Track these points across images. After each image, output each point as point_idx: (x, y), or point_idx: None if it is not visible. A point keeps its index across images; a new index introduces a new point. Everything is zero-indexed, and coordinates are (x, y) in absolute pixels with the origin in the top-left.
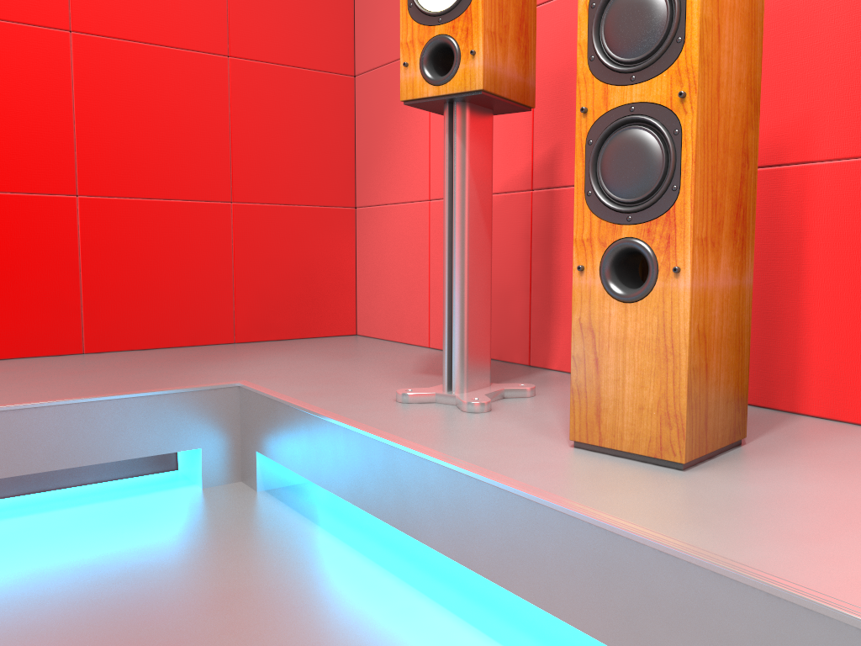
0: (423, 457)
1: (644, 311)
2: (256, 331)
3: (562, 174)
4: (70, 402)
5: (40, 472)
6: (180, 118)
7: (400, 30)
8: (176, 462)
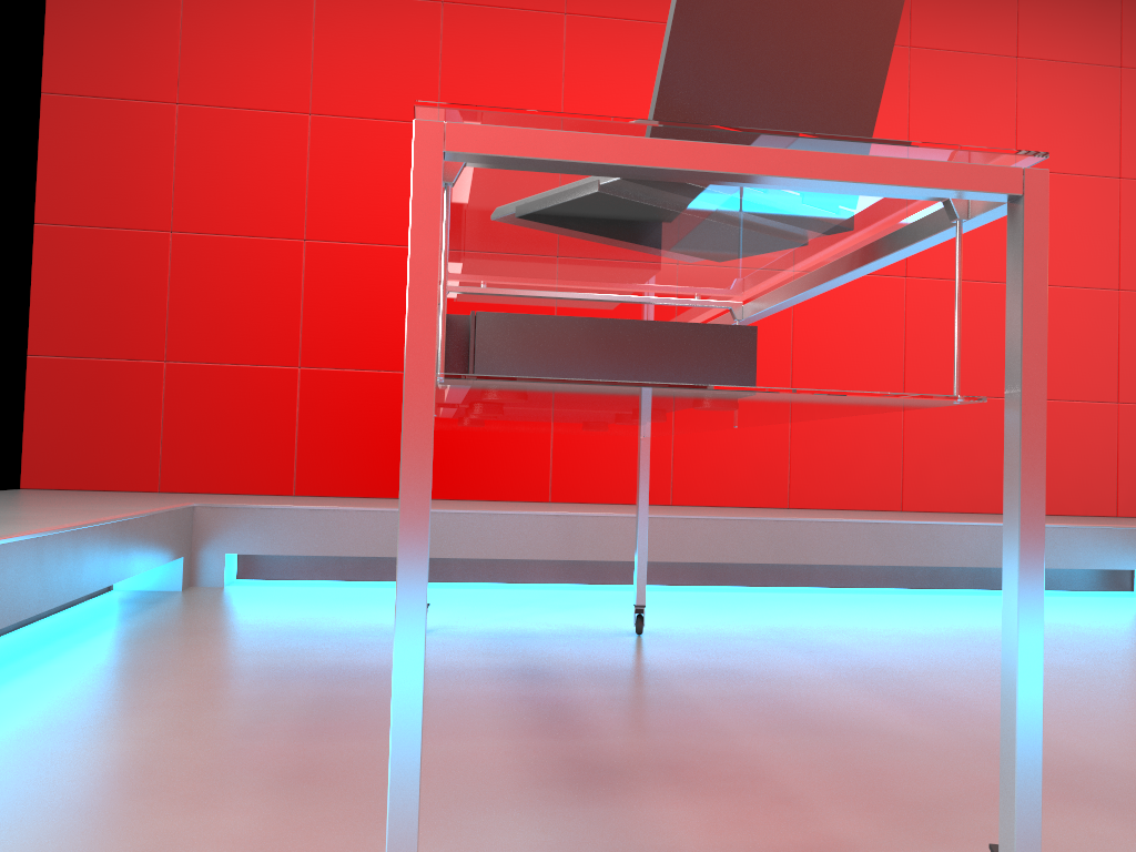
0: None
1: None
2: (1133, 508)
3: None
4: (1099, 526)
5: (1081, 568)
6: (1082, 339)
7: None
8: (1131, 586)
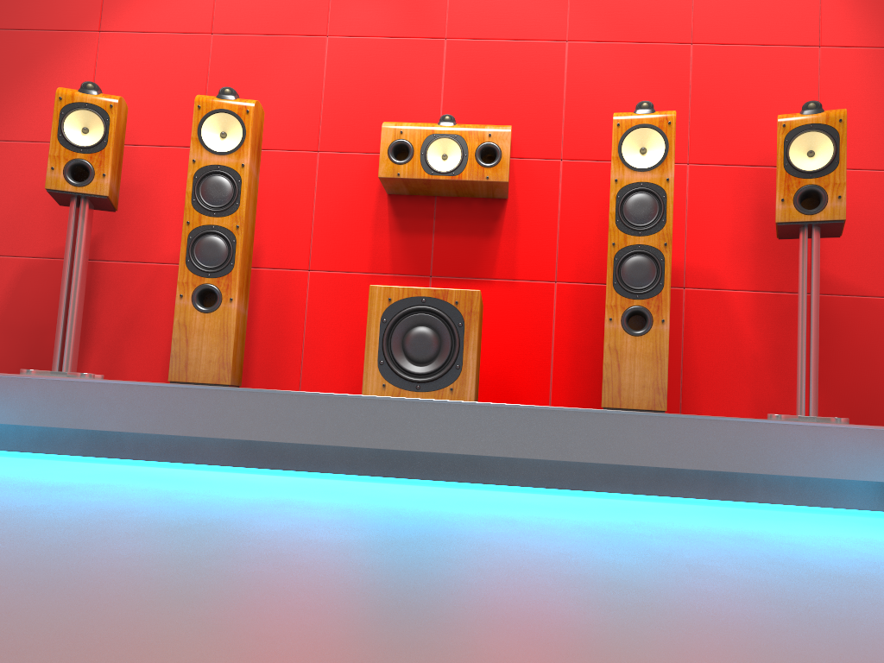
0: (102, 382)
1: (214, 317)
2: None
3: (103, 252)
4: None
5: None
6: None
7: (50, 147)
8: None
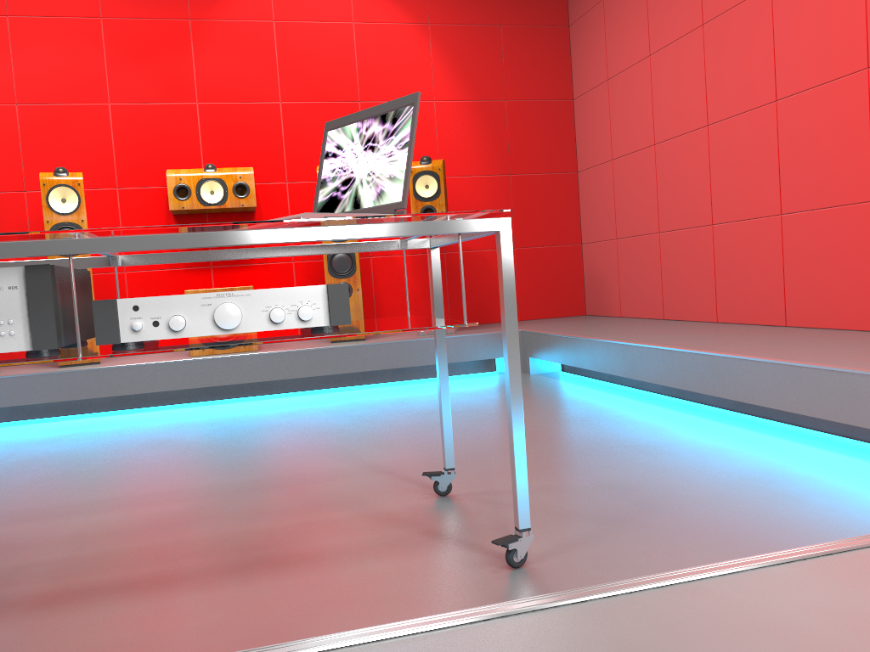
0: (25, 375)
1: None
2: None
3: None
4: None
5: None
6: None
7: None
8: None
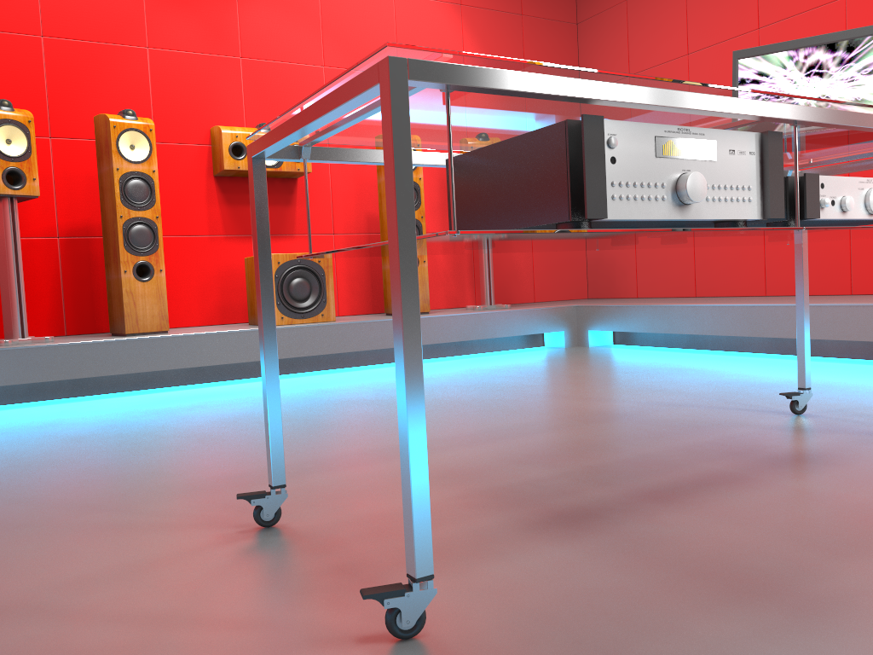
0: (108, 341)
1: (151, 284)
2: None
3: None
4: None
5: None
6: None
7: None
8: None
